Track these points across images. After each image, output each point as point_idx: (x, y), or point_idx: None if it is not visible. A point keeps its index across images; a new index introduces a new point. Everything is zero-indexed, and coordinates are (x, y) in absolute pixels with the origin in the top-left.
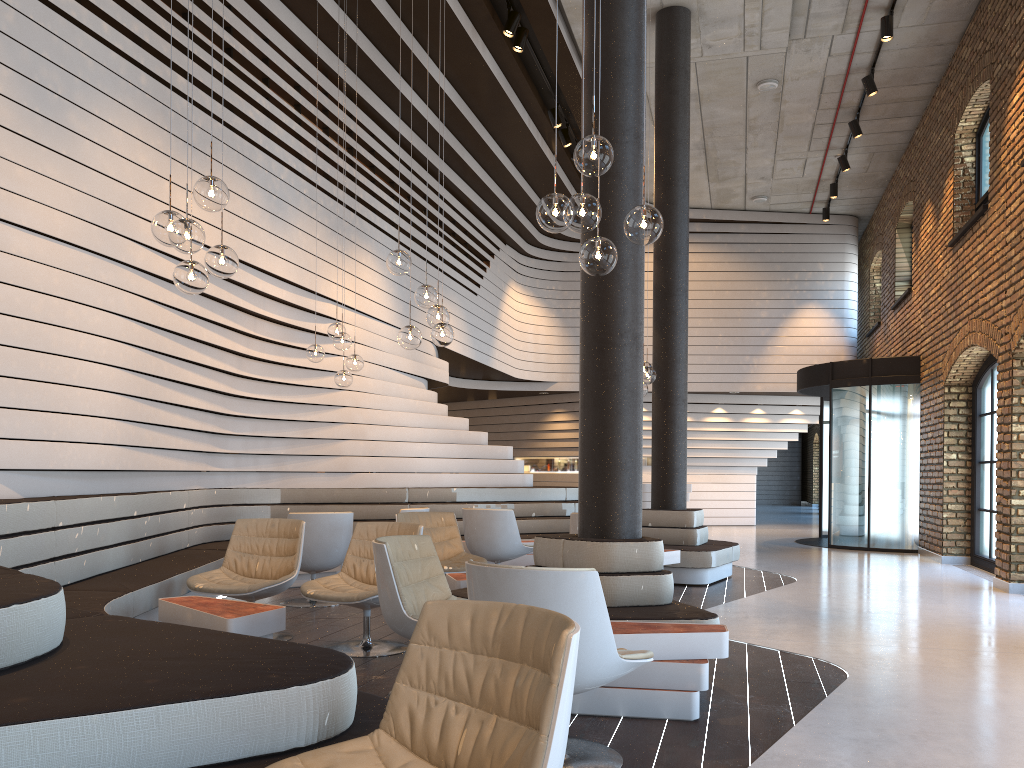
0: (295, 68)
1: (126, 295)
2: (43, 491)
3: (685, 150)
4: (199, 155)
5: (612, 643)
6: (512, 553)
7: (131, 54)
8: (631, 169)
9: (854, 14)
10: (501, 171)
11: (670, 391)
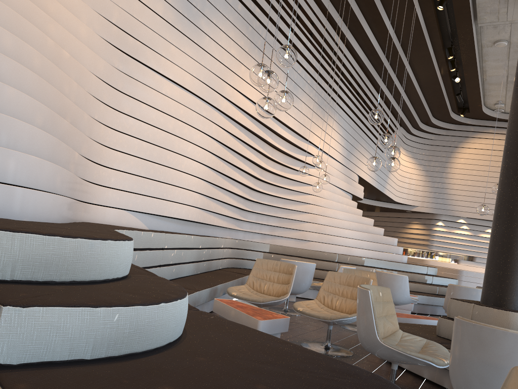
0: (312, 13)
1: (214, 125)
2: (158, 227)
3: None
4: (260, 53)
5: None
6: (403, 301)
7: None
8: None
9: None
10: (409, 83)
11: None
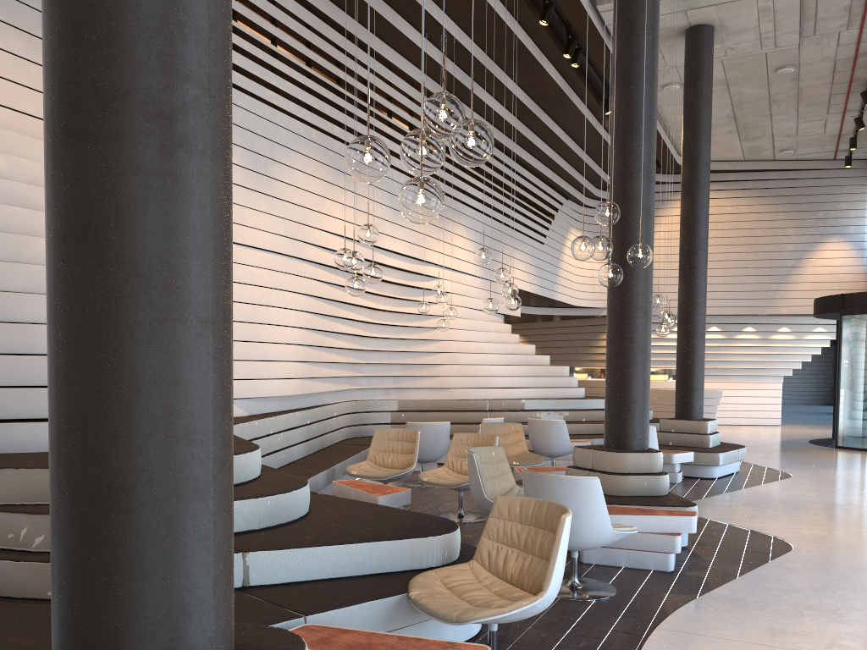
0: (409, 98)
1: (304, 280)
2: (258, 410)
3: (707, 138)
4: (347, 177)
5: (608, 521)
6: (564, 451)
7: (307, 119)
8: (644, 195)
9: (856, 15)
10: (563, 147)
11: (691, 328)
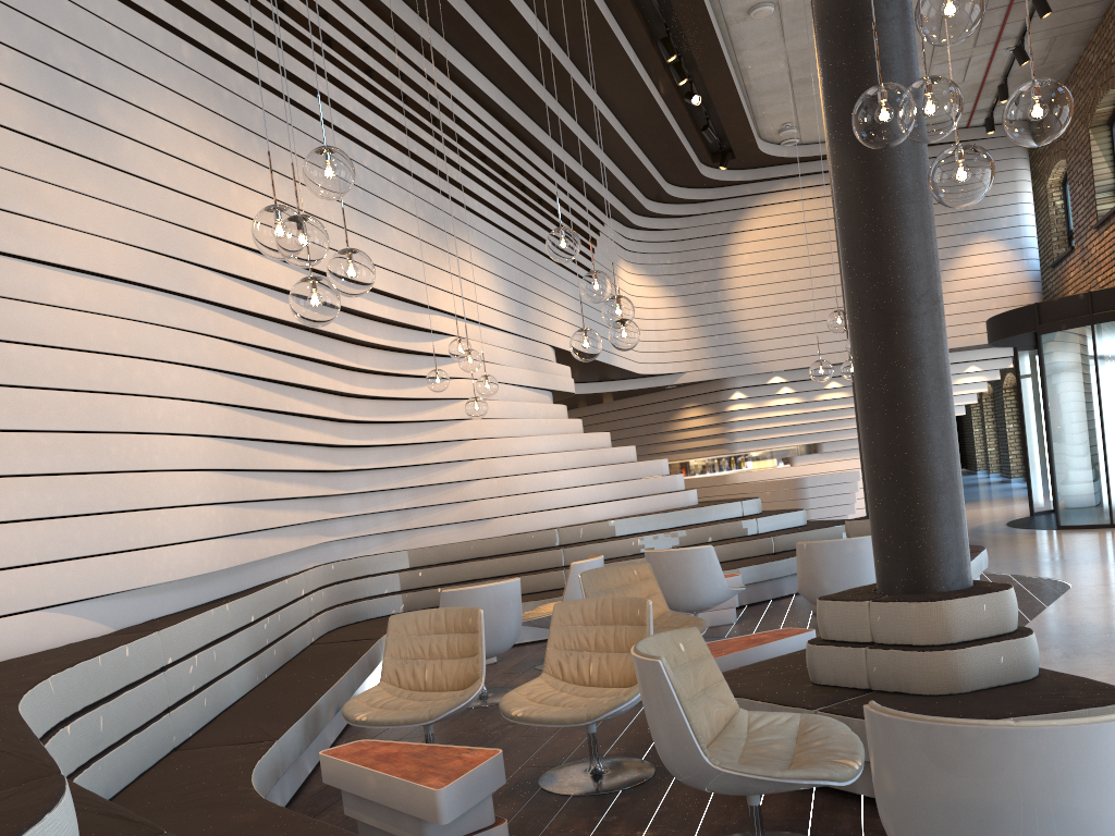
0: (359, 24)
1: (204, 340)
2: (139, 616)
3: None
4: (266, 145)
5: None
6: (717, 600)
7: (166, 18)
8: (904, 57)
9: None
10: (603, 127)
11: None
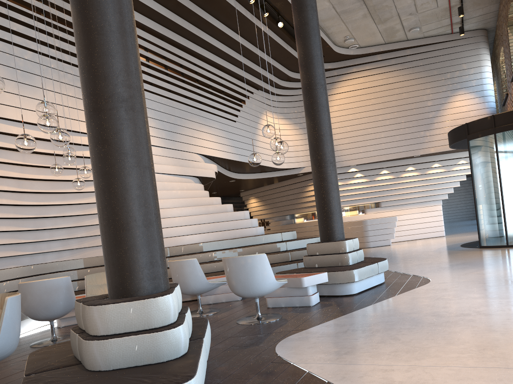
0: None
1: None
2: None
3: None
4: None
5: None
6: (202, 288)
7: None
8: None
9: None
10: (233, 42)
11: (320, 158)
